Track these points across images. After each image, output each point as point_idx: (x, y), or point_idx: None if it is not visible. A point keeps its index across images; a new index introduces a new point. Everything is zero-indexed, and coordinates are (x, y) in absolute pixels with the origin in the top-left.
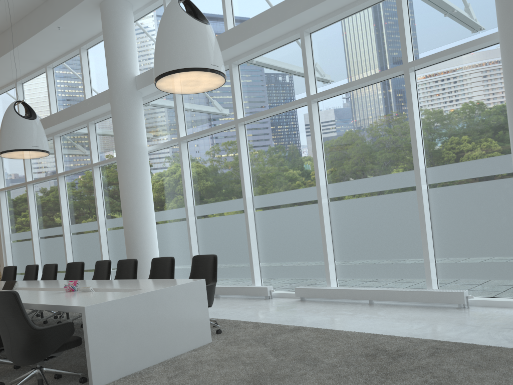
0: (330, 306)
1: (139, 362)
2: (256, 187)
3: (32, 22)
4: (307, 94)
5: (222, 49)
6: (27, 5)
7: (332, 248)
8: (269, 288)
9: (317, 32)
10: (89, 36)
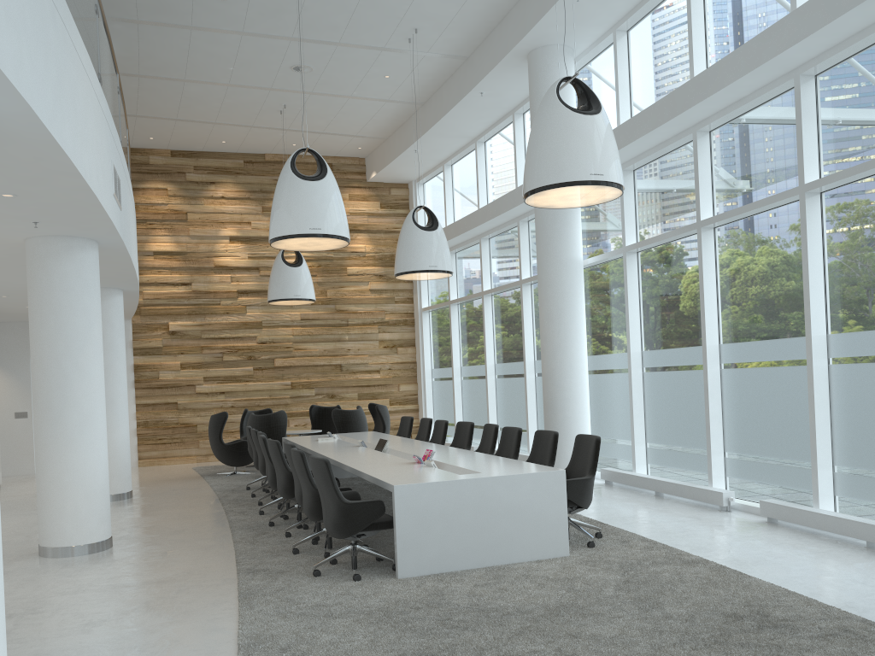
0: (799, 538)
1: (457, 561)
2: (725, 330)
3: (452, 89)
4: (799, 182)
5: (675, 114)
6: (445, 69)
7: (829, 443)
8: (726, 494)
9: (826, 74)
10: (524, 96)
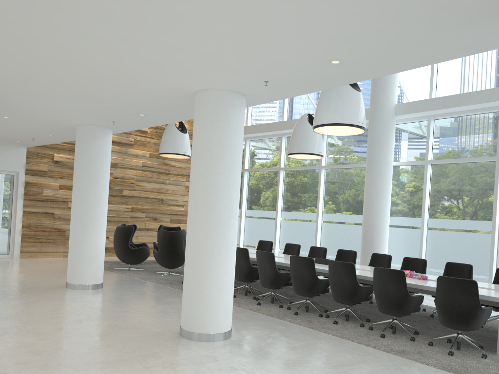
0: None
1: None
2: None
3: None
4: None
5: None
6: None
7: None
8: None
9: None
10: None
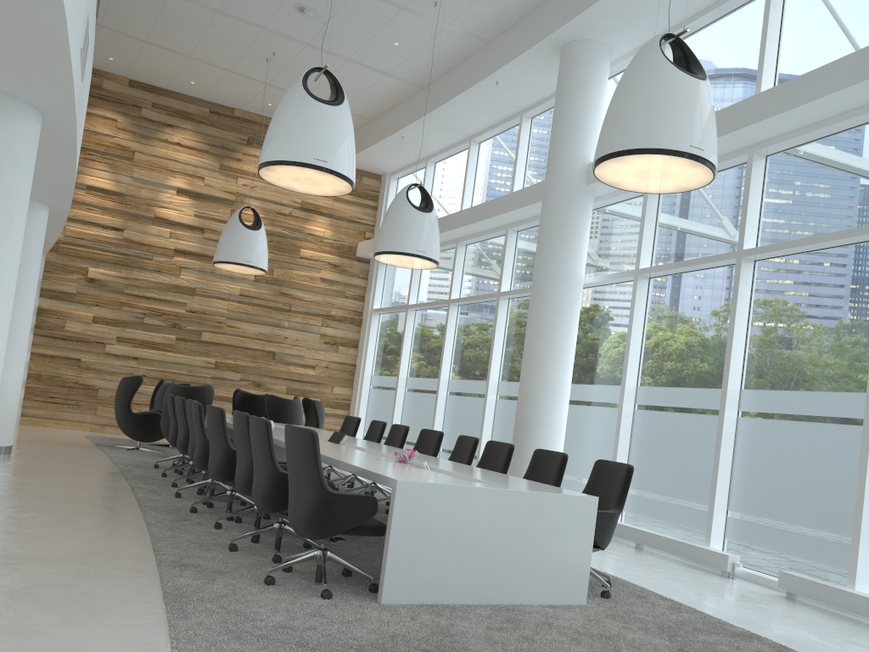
0: (839, 623)
1: (457, 591)
2: (751, 375)
3: (464, 74)
4: None
5: (740, 126)
6: (461, 50)
7: None
8: (732, 558)
9: None
10: (539, 97)
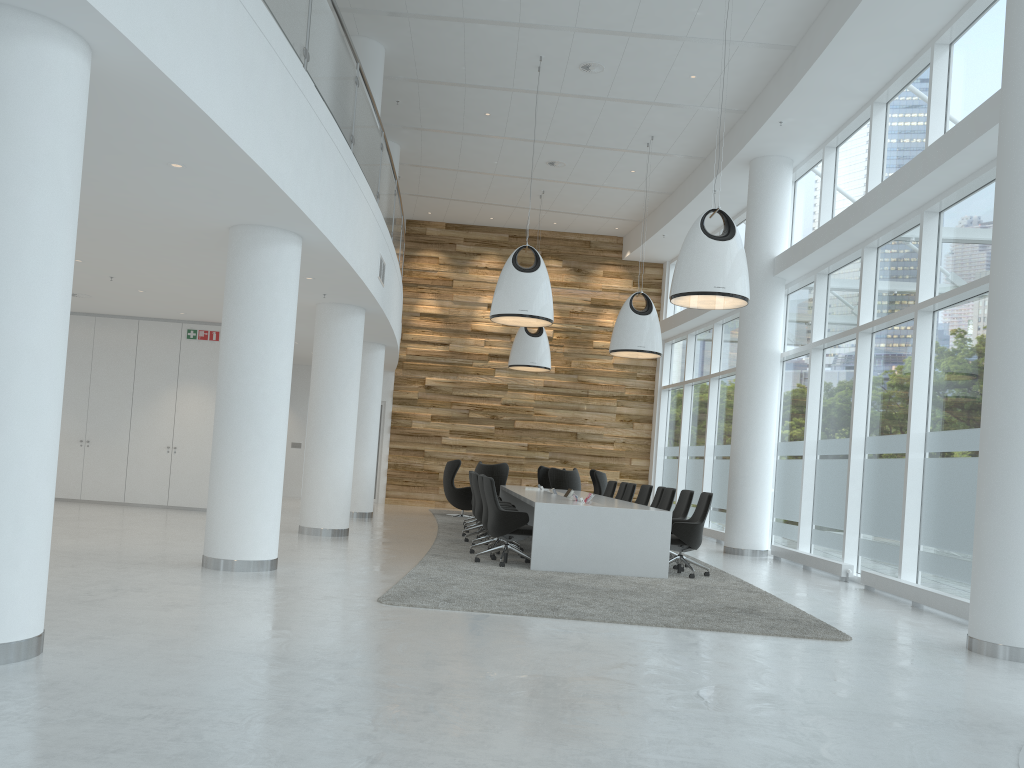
0: (868, 597)
1: (577, 565)
2: (870, 424)
3: (692, 184)
4: (915, 301)
5: (840, 232)
6: (686, 166)
7: (918, 525)
8: (845, 566)
9: (945, 212)
10: None
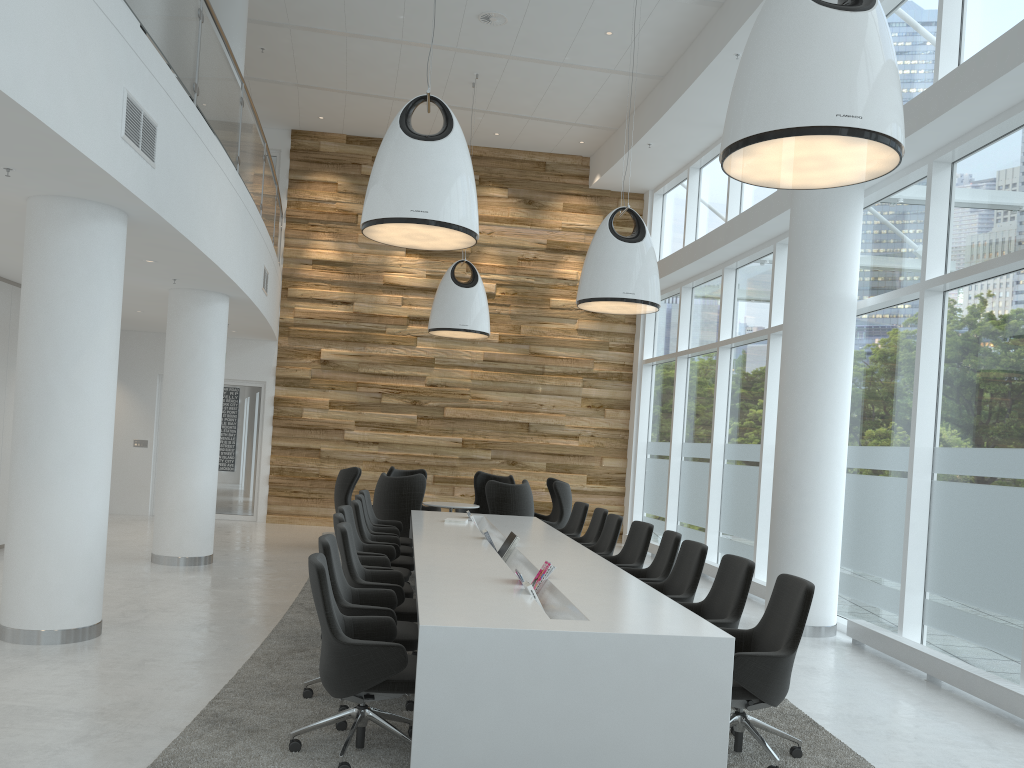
0: None
1: None
2: None
3: (699, 52)
4: None
5: None
6: (690, 22)
7: None
8: None
9: None
10: None
